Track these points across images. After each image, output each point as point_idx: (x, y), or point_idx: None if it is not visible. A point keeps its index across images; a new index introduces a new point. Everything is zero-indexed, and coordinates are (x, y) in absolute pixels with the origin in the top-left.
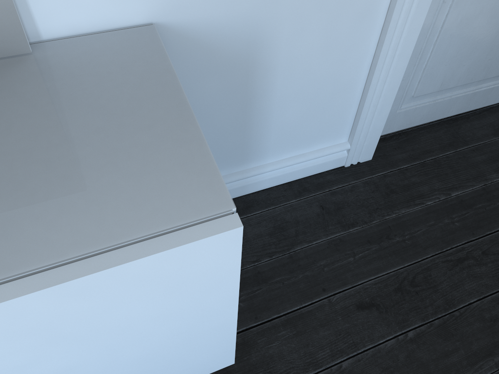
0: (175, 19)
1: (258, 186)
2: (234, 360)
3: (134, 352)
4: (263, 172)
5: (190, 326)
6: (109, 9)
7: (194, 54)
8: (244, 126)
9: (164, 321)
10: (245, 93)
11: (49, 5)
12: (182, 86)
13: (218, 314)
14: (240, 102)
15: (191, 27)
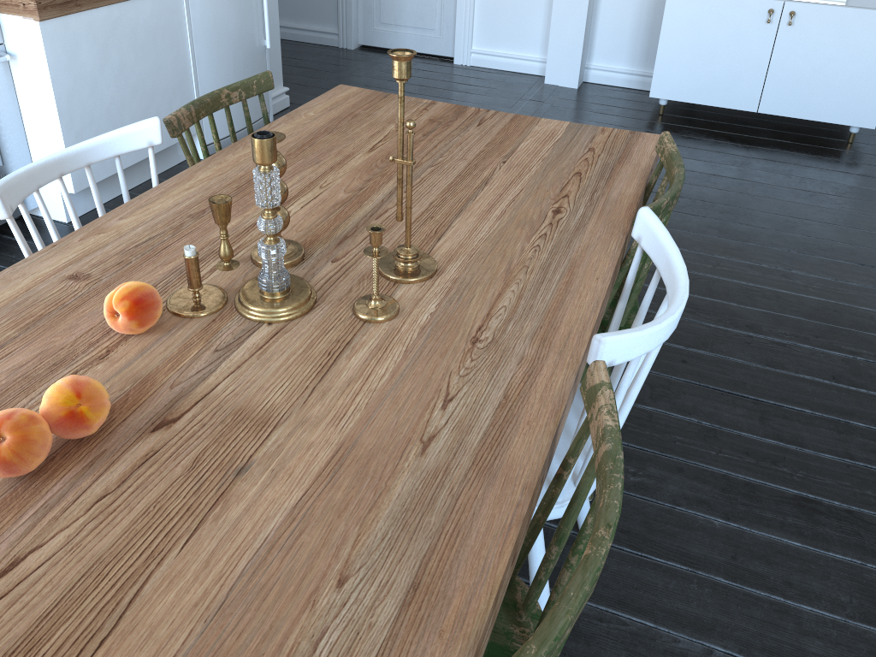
0: None
1: None
2: (875, 125)
3: (851, 69)
4: None
5: (874, 67)
6: None
7: None
8: None
9: (869, 55)
10: None
11: None
12: None
13: None
14: None
15: None
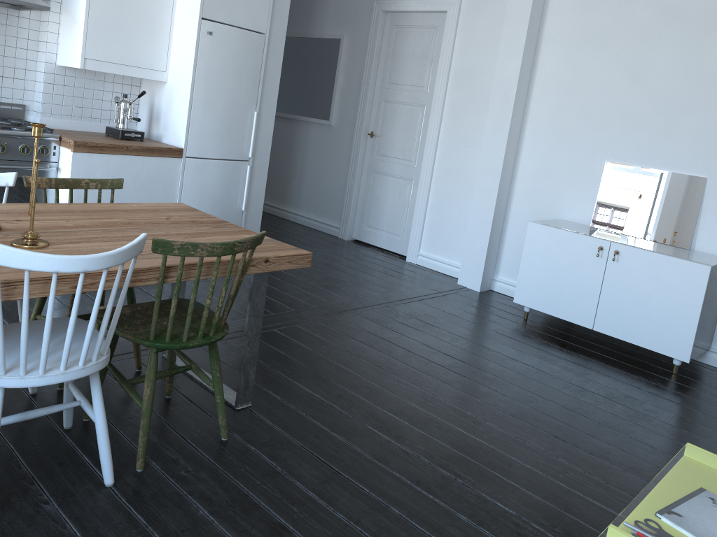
0: None
1: None
2: (689, 359)
3: (665, 305)
4: None
5: (683, 307)
6: None
7: None
8: None
9: (678, 295)
10: None
11: (701, 241)
12: None
13: (693, 308)
14: None
15: None
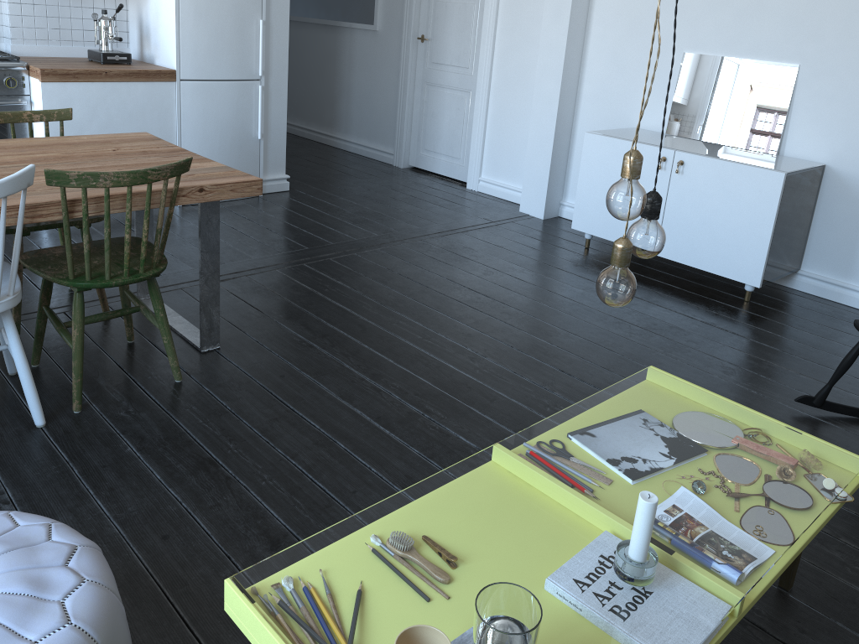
0: (835, 166)
1: (849, 300)
2: (759, 284)
3: (734, 222)
4: (855, 289)
5: (754, 223)
6: (811, 153)
7: (838, 186)
8: (853, 246)
9: (749, 210)
10: (858, 222)
11: (791, 144)
12: (827, 201)
13: (765, 224)
14: (855, 227)
15: (841, 172)
